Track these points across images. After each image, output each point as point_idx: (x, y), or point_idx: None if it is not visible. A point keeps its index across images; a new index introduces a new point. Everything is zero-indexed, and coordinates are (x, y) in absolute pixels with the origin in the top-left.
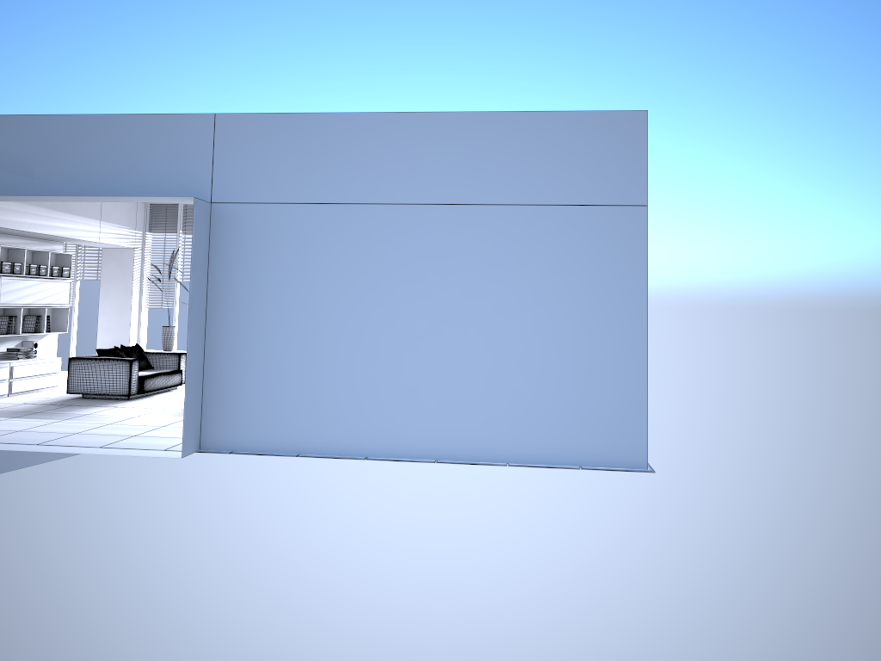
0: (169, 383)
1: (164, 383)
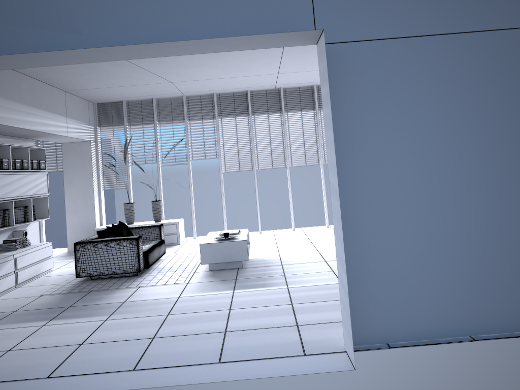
0: (160, 253)
1: (158, 254)
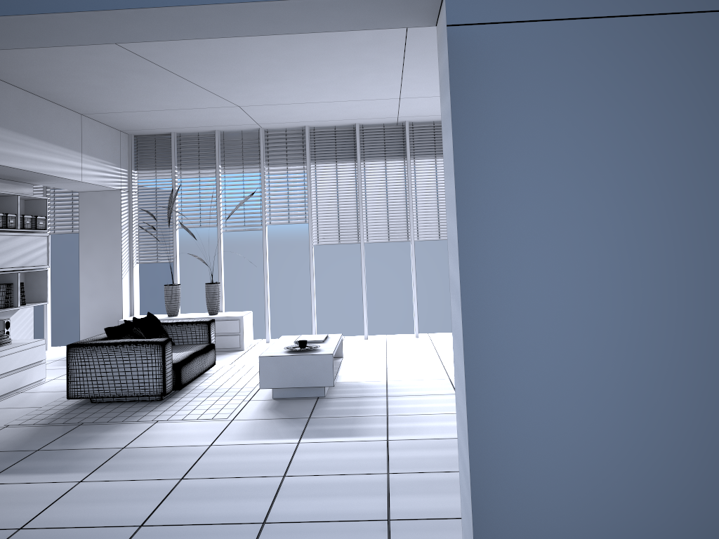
0: (204, 365)
1: (200, 367)
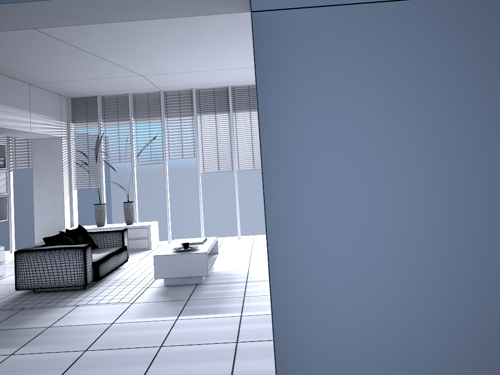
0: (118, 262)
1: (115, 263)
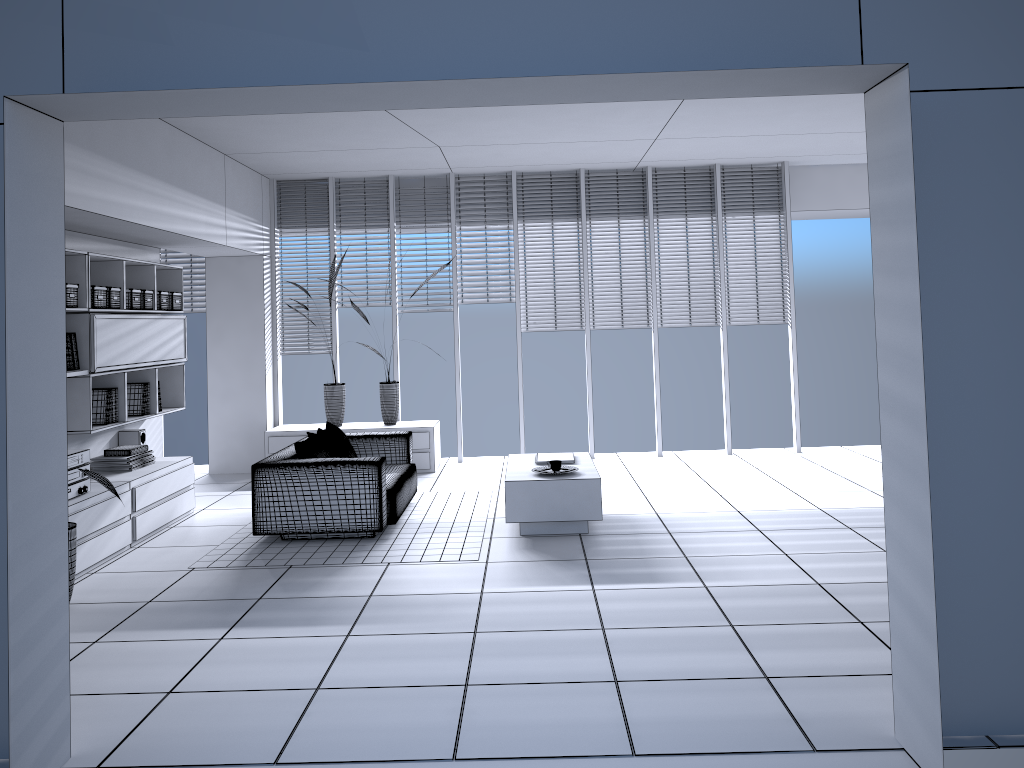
0: (411, 493)
1: (408, 494)
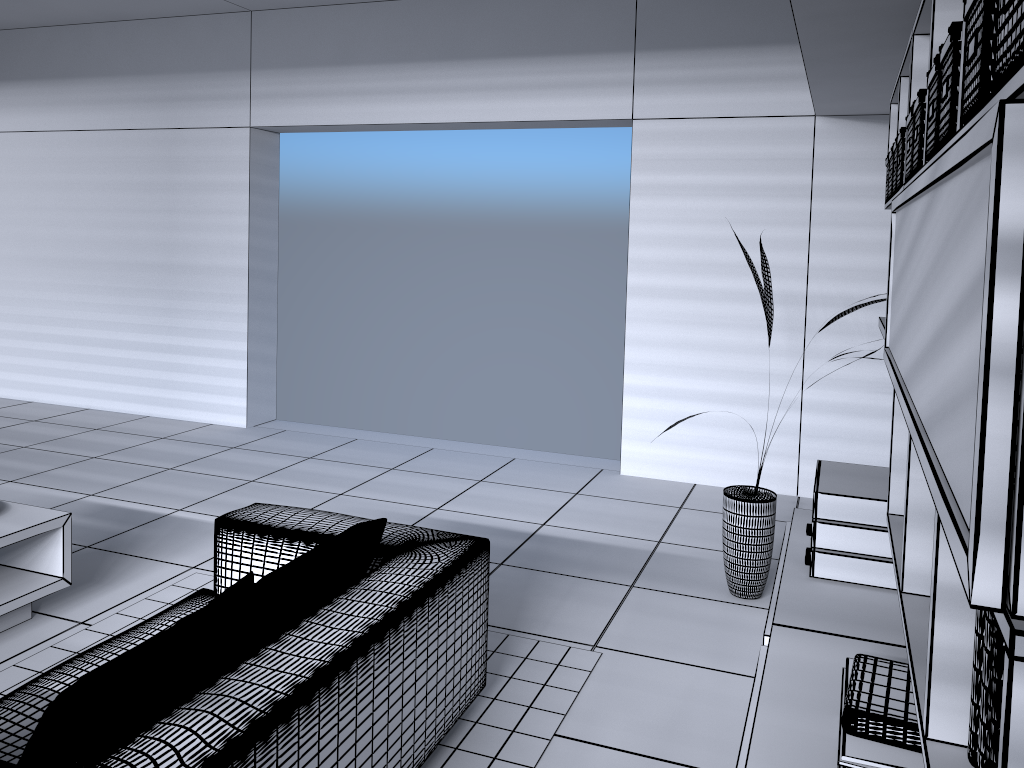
0: None
1: None
